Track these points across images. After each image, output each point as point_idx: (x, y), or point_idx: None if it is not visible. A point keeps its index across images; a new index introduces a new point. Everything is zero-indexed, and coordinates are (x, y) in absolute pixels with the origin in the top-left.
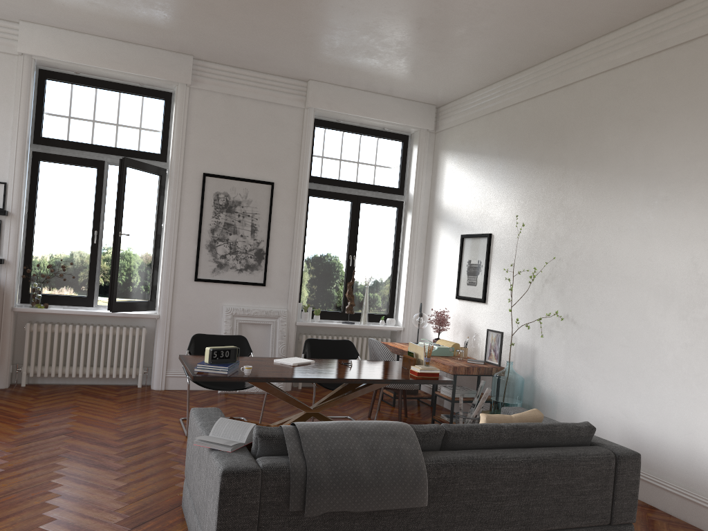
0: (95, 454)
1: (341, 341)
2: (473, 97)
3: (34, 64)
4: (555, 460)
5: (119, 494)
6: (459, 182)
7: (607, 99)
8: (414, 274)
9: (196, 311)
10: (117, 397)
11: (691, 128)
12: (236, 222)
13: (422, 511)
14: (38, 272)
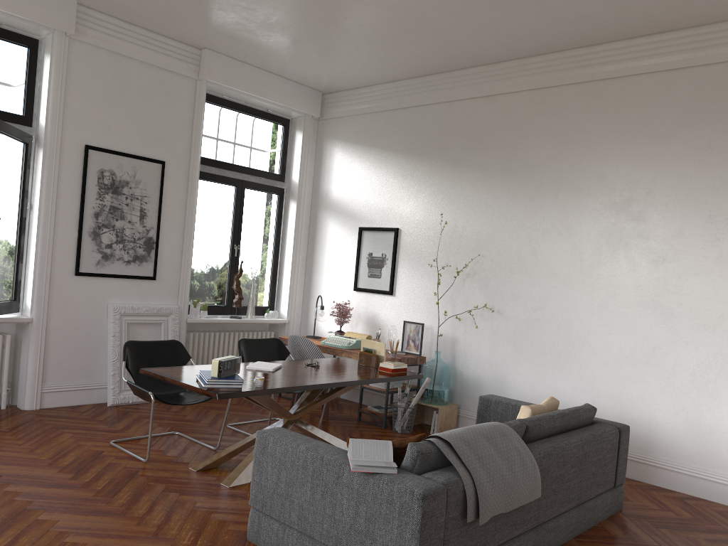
0: (70, 500)
1: (271, 340)
2: (371, 91)
3: None
4: (594, 439)
5: (166, 540)
6: (353, 174)
7: (533, 115)
8: (299, 264)
9: (76, 311)
10: None
11: (619, 151)
12: (124, 205)
13: (532, 502)
14: None
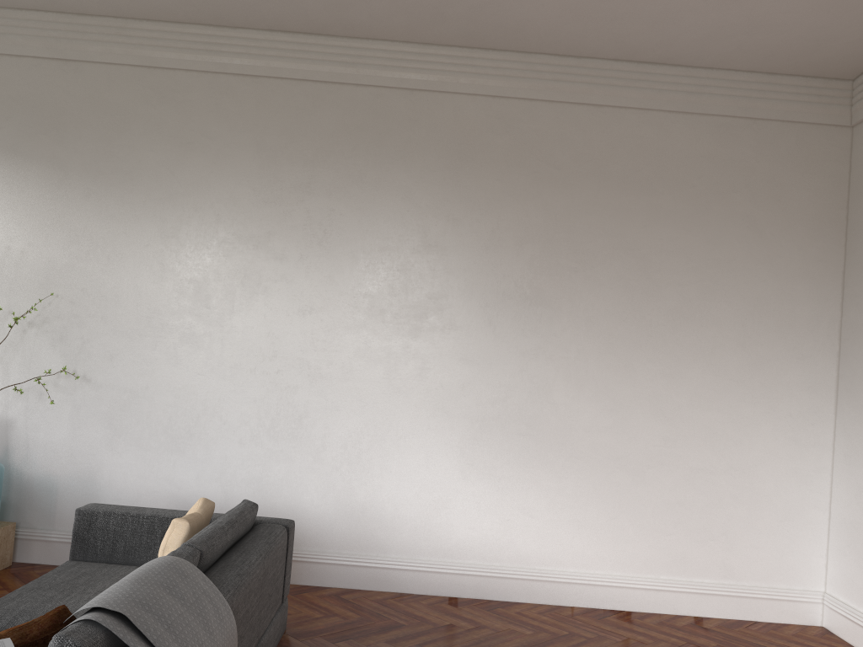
0: None
1: None
2: None
3: None
4: (271, 549)
5: None
6: None
7: (138, 102)
8: None
9: None
10: None
11: (258, 170)
12: None
13: None
14: None
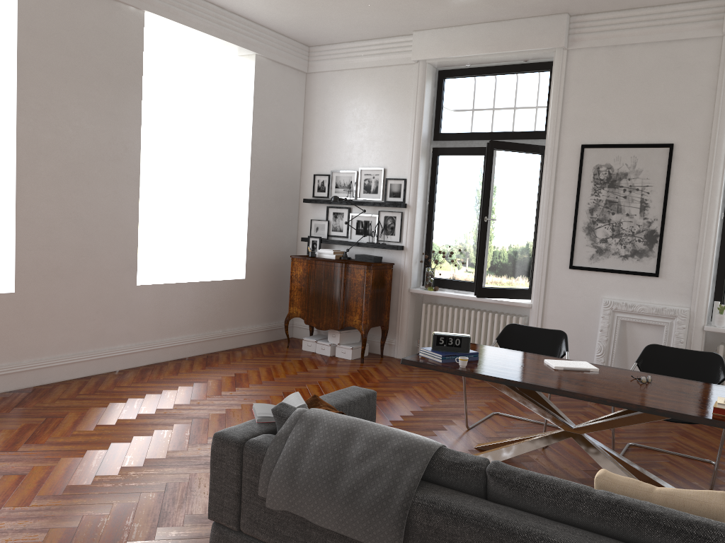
0: None
1: (703, 354)
2: None
3: (429, 68)
4: None
5: None
6: None
7: None
8: None
9: (570, 303)
10: (477, 382)
11: None
12: (621, 198)
13: None
14: (436, 257)
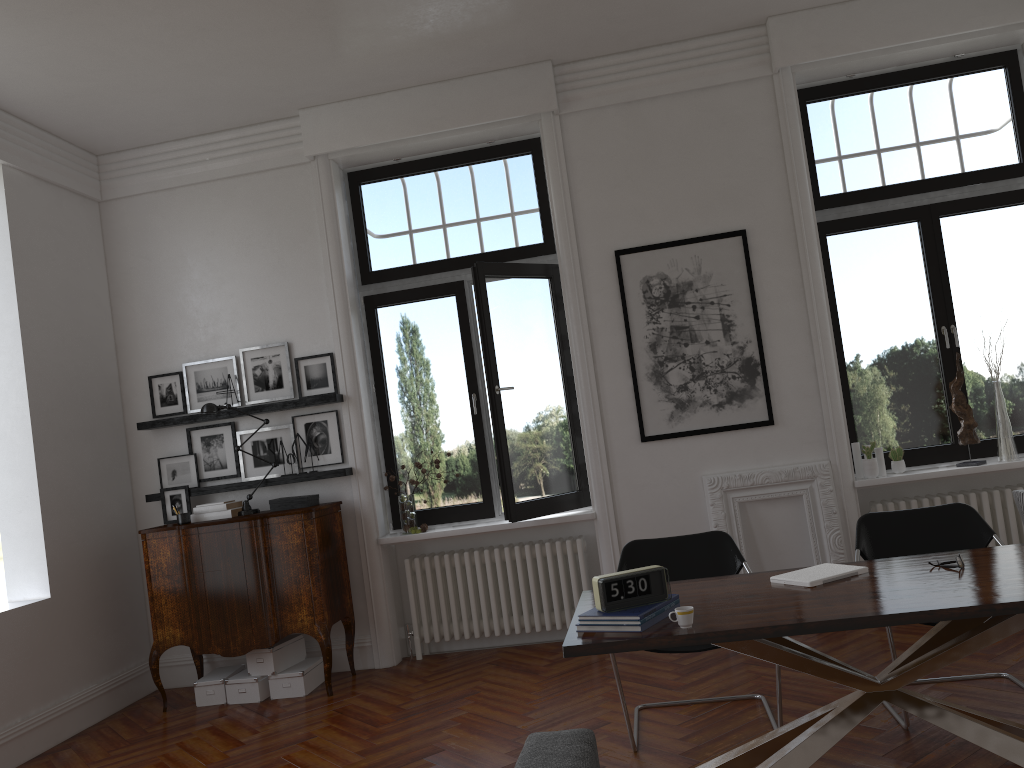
0: None
1: (944, 509)
2: None
3: (334, 168)
4: None
5: None
6: None
7: None
8: None
9: (655, 495)
10: (548, 666)
11: None
12: (692, 320)
13: None
14: (407, 477)
